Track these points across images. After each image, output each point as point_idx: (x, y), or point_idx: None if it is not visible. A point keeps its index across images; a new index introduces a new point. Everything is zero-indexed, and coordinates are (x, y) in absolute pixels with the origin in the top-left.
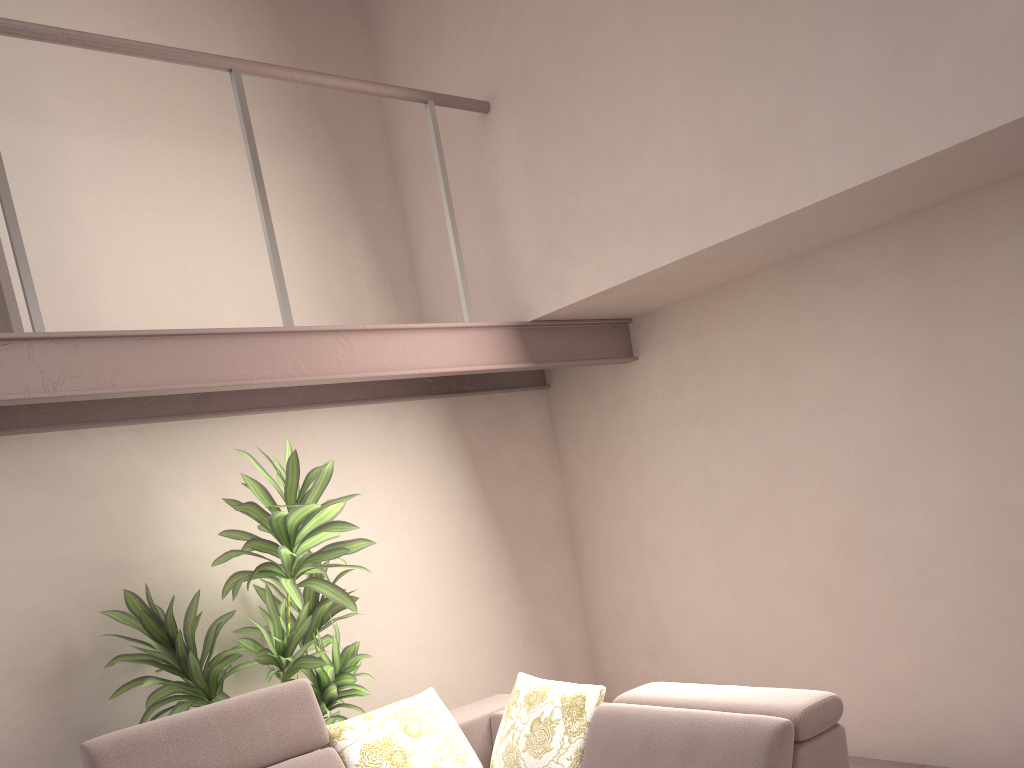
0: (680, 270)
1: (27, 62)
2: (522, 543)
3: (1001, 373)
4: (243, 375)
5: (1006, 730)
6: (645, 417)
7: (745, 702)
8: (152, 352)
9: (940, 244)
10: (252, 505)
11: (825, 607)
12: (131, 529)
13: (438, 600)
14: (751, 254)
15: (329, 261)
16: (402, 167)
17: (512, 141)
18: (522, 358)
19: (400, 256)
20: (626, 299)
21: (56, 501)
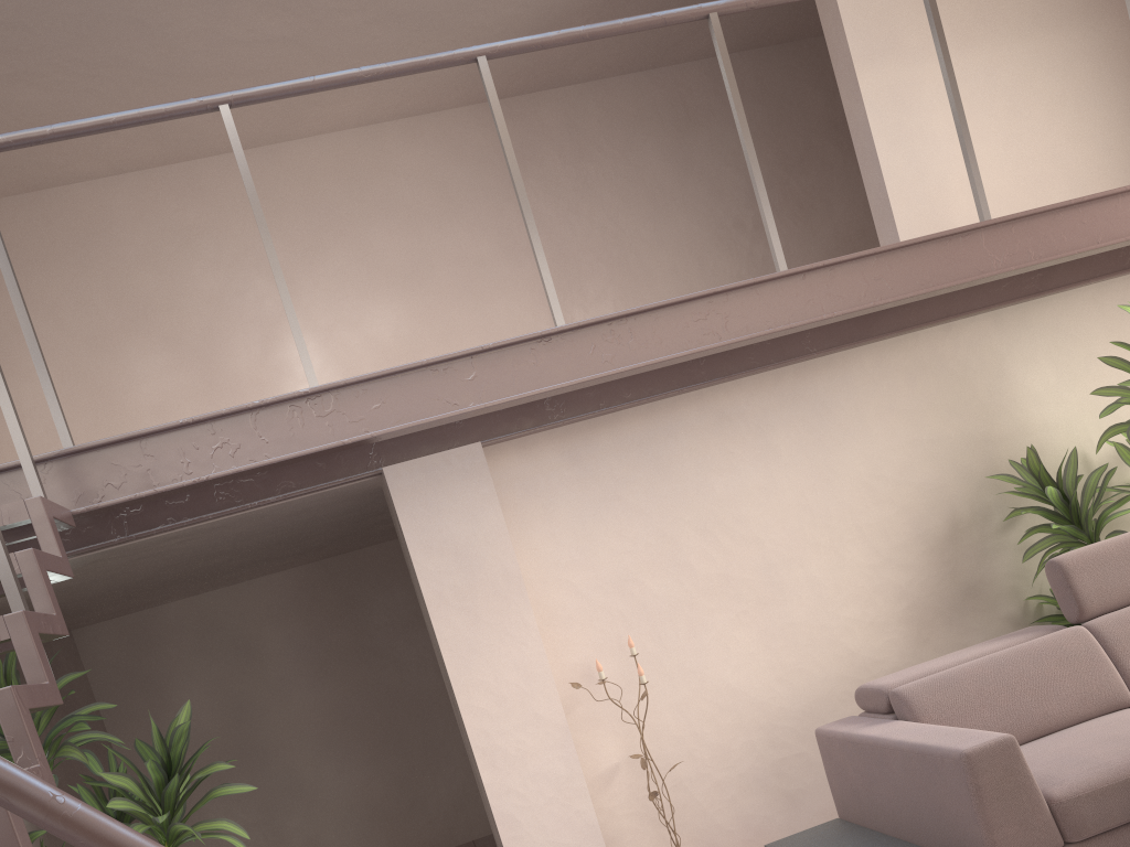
0: None
1: (890, 6)
2: None
3: None
4: None
5: None
6: None
7: None
8: (1066, 221)
9: None
10: None
11: None
12: (993, 406)
13: None
14: None
15: None
16: None
17: None
18: None
19: None
20: None
21: (938, 387)
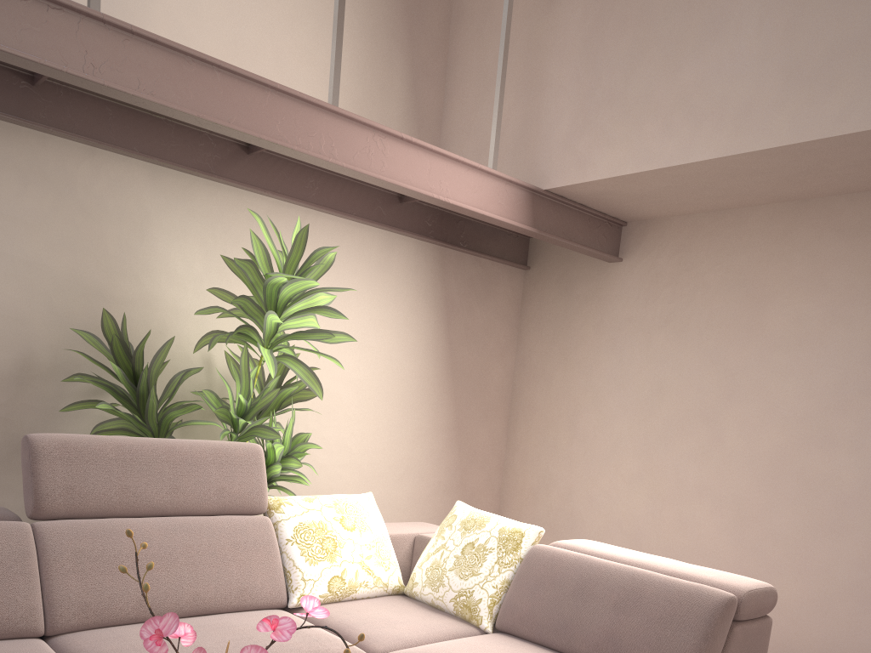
0: (703, 174)
1: None
2: (467, 401)
3: None
4: (278, 136)
5: None
6: (613, 316)
7: (687, 572)
8: (199, 78)
9: None
10: (252, 265)
11: (734, 524)
12: (121, 262)
13: (382, 427)
14: (772, 178)
15: (370, 82)
16: (458, 21)
17: (577, 15)
18: (527, 221)
19: (433, 103)
20: (637, 195)
21: (56, 209)
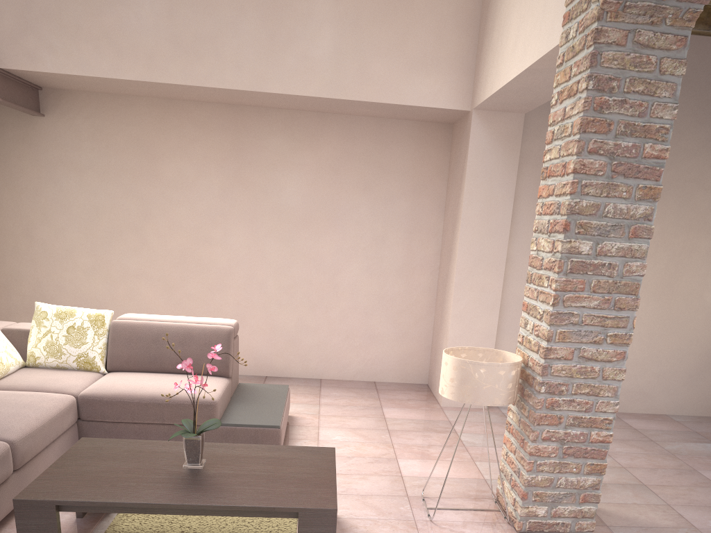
0: (123, 83)
1: None
2: None
3: (267, 193)
4: None
5: (251, 355)
6: (46, 156)
7: (203, 321)
8: None
9: (246, 124)
10: None
11: (165, 292)
12: None
13: None
14: (161, 91)
15: None
16: None
17: None
18: None
19: None
20: (68, 81)
21: None
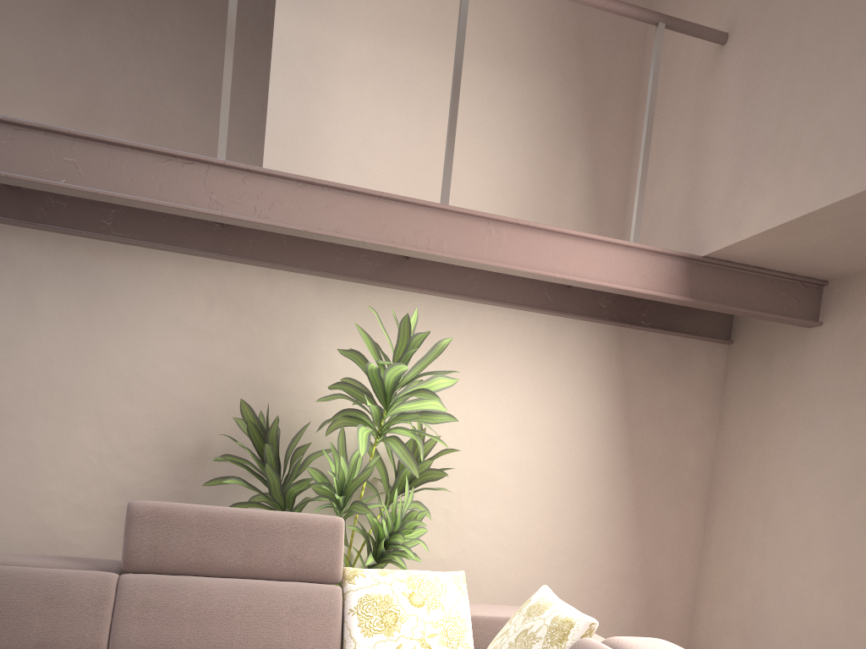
0: (865, 213)
1: None
2: (651, 485)
3: None
4: (385, 238)
5: None
6: (811, 387)
7: None
8: (309, 198)
9: None
10: (357, 354)
11: None
12: (287, 361)
13: (544, 510)
14: None
15: (544, 178)
16: (643, 104)
17: (736, 71)
18: (681, 291)
19: (616, 187)
20: (810, 248)
21: (236, 321)
